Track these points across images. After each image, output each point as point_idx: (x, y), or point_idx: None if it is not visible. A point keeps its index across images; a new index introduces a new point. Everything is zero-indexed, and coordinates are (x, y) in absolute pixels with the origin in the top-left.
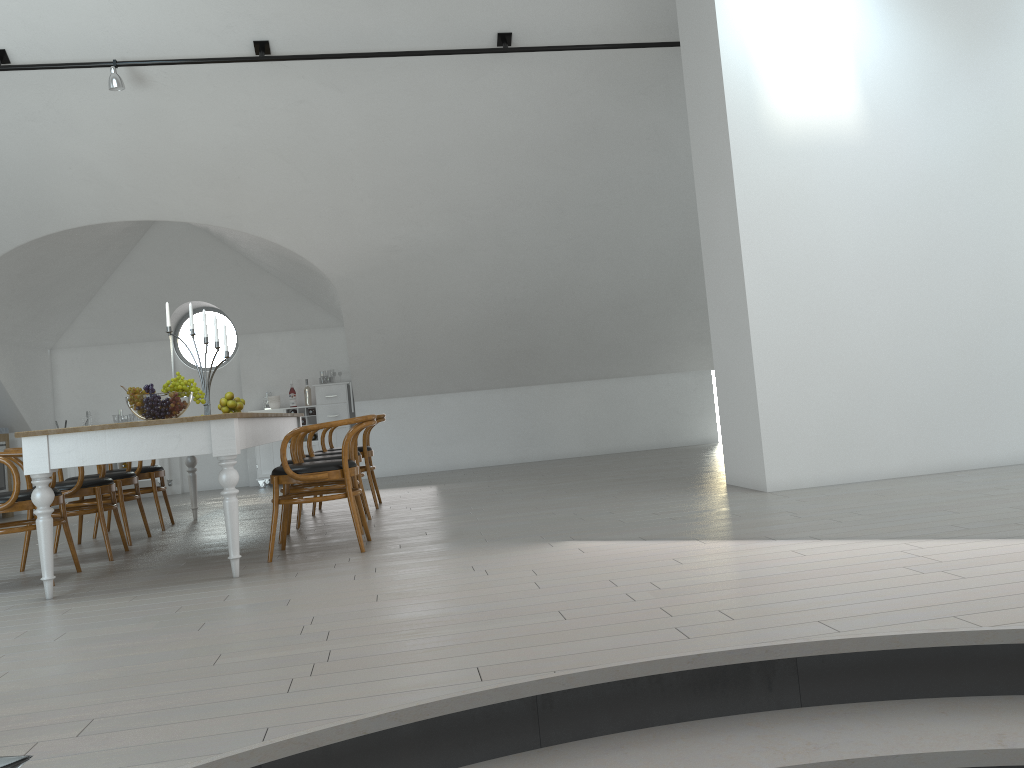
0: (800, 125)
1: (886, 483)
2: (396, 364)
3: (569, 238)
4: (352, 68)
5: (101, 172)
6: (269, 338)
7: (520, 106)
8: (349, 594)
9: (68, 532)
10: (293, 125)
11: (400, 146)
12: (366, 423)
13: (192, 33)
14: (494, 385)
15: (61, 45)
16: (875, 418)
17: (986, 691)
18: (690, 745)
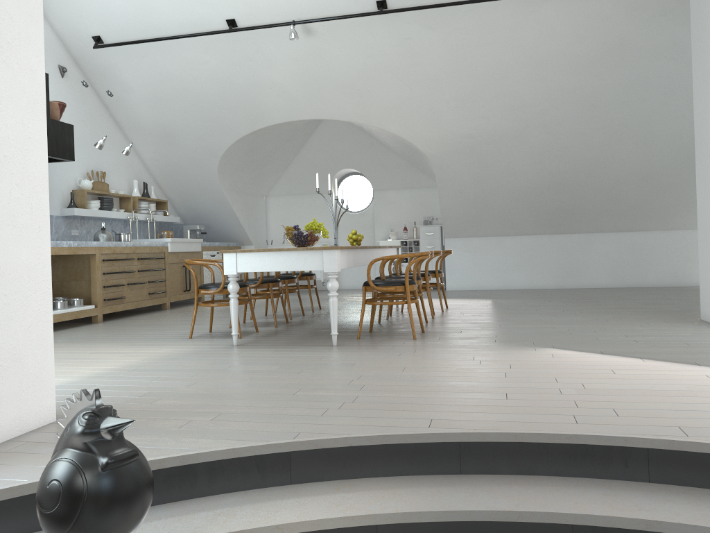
0: None
1: None
2: (472, 214)
3: (601, 127)
4: (440, 13)
5: (287, 90)
6: (392, 193)
7: (562, 32)
8: (389, 364)
9: (252, 308)
10: (402, 54)
11: (474, 65)
12: (421, 257)
13: None
14: (543, 232)
15: (264, 13)
16: None
17: None
18: (554, 491)
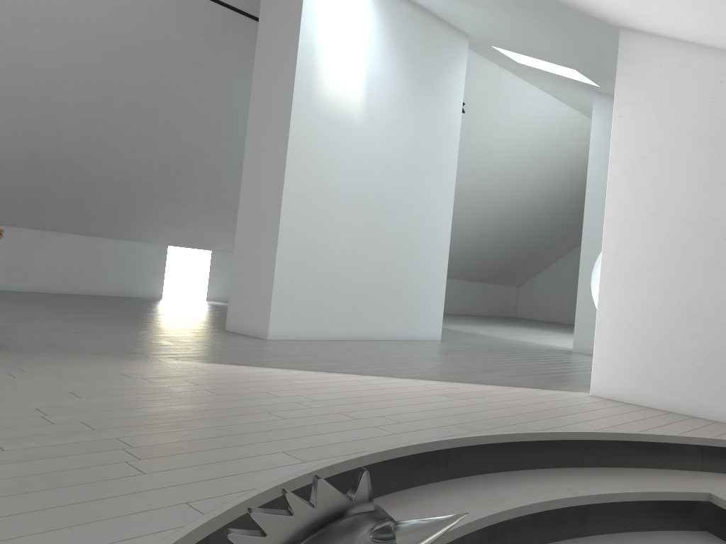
0: (332, 103)
1: (337, 342)
2: None
3: (106, 121)
4: None
5: None
6: None
7: (111, 6)
8: (37, 390)
9: None
10: None
11: None
12: None
13: None
14: None
15: None
16: (334, 301)
17: (536, 466)
18: (431, 503)
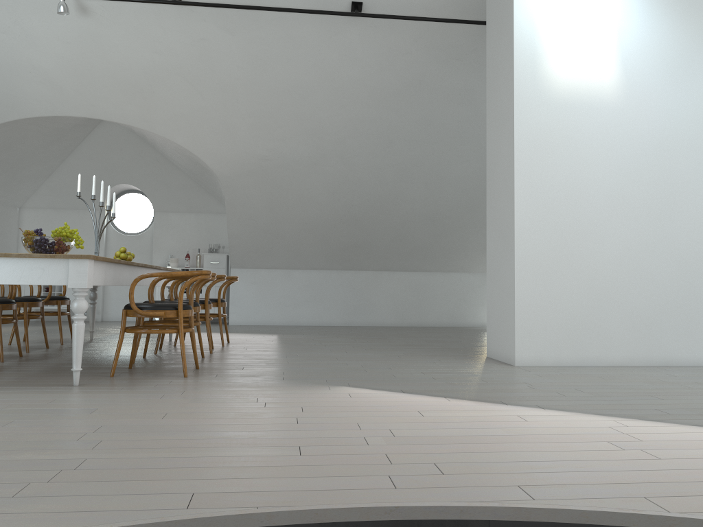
0: (570, 86)
1: (609, 369)
2: (262, 244)
3: (395, 164)
4: (241, 17)
5: (53, 77)
6: (176, 216)
7: (365, 59)
8: (146, 410)
9: None
10: (195, 56)
11: (274, 81)
12: (201, 276)
13: None
14: (333, 267)
15: None
16: (606, 318)
17: None
18: None
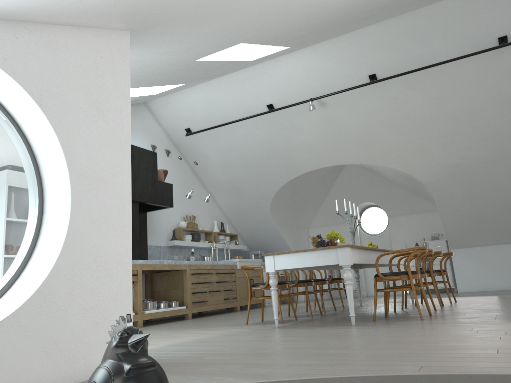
0: None
1: None
2: (471, 228)
3: None
4: (418, 76)
5: (312, 147)
6: (403, 218)
7: None
8: (395, 334)
9: (291, 301)
10: (393, 110)
11: (451, 109)
12: (419, 250)
13: (341, 79)
14: None
15: (291, 97)
16: None
17: None
18: None
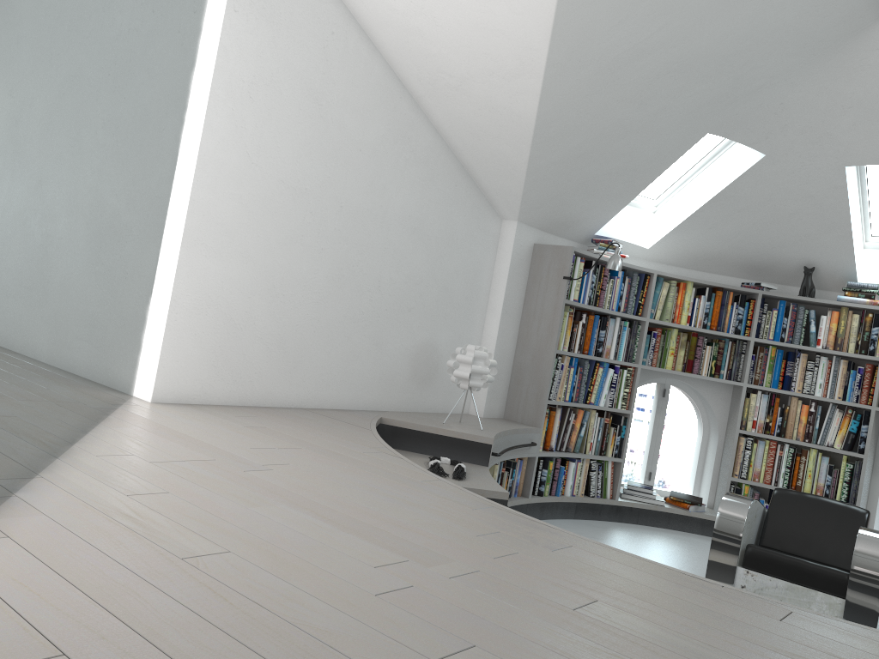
0: None
1: None
2: None
3: None
4: None
5: None
6: None
7: None
8: None
9: None
10: None
11: None
12: None
13: None
14: None
15: None
16: None
17: None
18: None
